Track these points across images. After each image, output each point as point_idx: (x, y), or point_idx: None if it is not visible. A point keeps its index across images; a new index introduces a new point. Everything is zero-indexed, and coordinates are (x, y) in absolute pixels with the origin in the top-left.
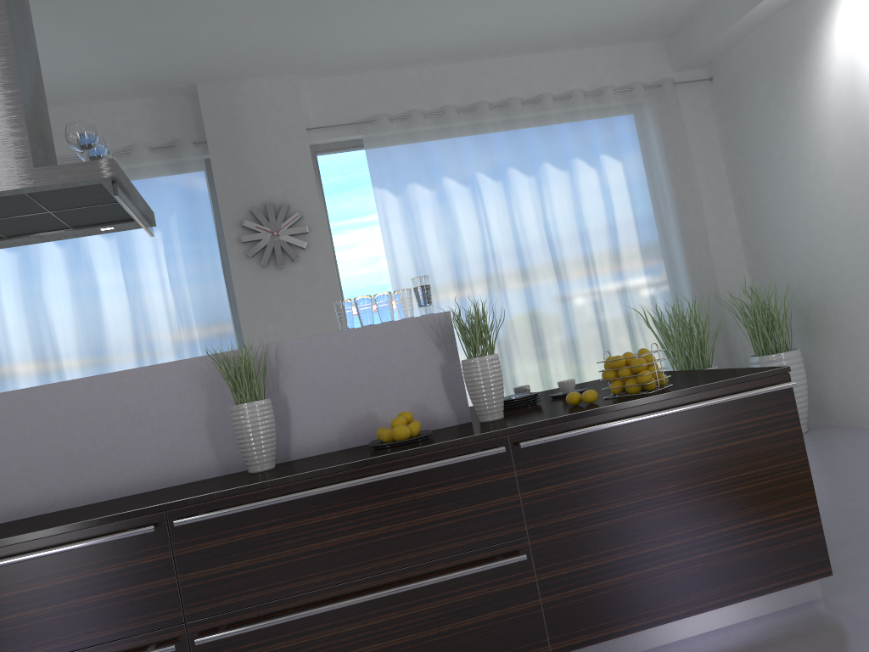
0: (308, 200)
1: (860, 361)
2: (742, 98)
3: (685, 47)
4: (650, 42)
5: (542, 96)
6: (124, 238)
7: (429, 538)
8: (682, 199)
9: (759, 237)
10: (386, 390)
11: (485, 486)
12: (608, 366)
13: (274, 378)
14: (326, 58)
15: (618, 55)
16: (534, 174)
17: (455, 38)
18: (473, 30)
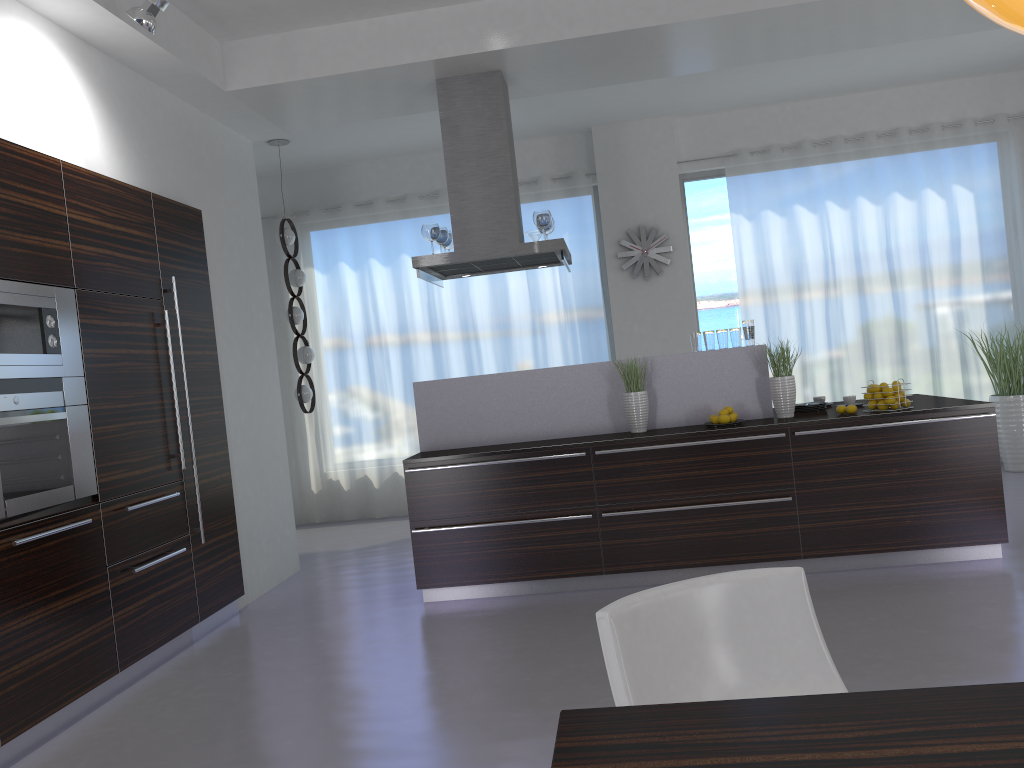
0: (674, 224)
1: None
2: None
3: None
4: (1022, 71)
5: (898, 130)
6: None
7: (734, 480)
8: None
9: None
10: (718, 392)
11: (771, 455)
12: (868, 390)
13: (649, 378)
14: (699, 105)
15: (984, 86)
16: (881, 203)
17: (815, 85)
18: (832, 79)
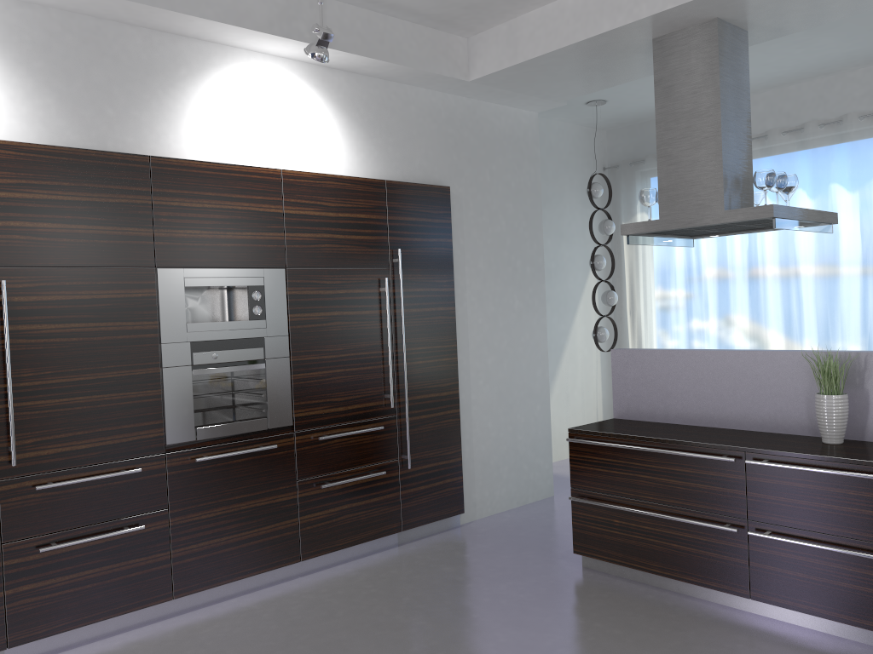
0: None
1: None
2: None
3: None
4: None
5: None
6: (866, 193)
7: None
8: None
9: None
10: None
11: None
12: None
13: (860, 378)
14: None
15: None
16: None
17: None
18: None
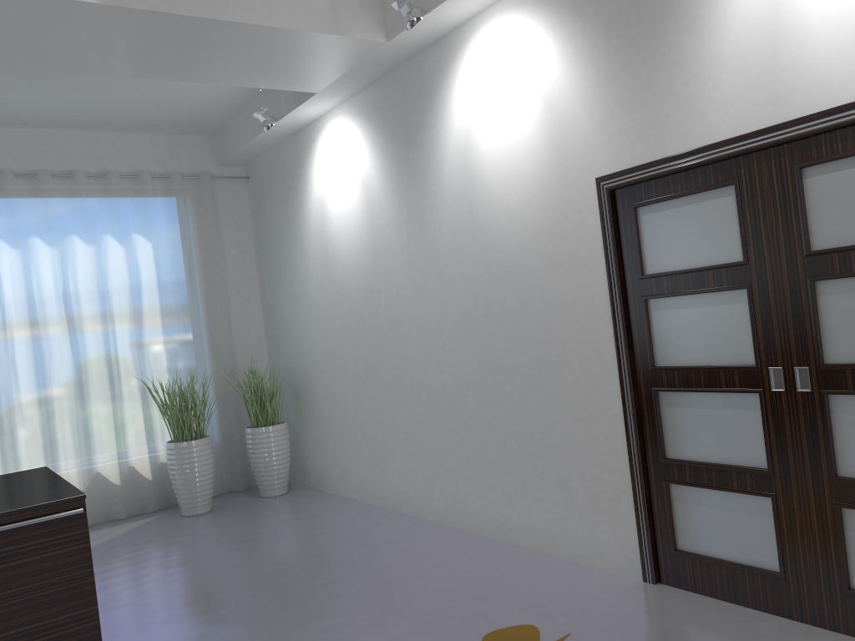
0: None
1: (324, 437)
2: (266, 202)
3: (222, 148)
4: (195, 136)
5: (75, 172)
6: None
7: None
8: (210, 281)
9: (273, 321)
10: None
11: None
12: None
13: None
14: None
15: (162, 143)
16: (57, 245)
17: None
18: None
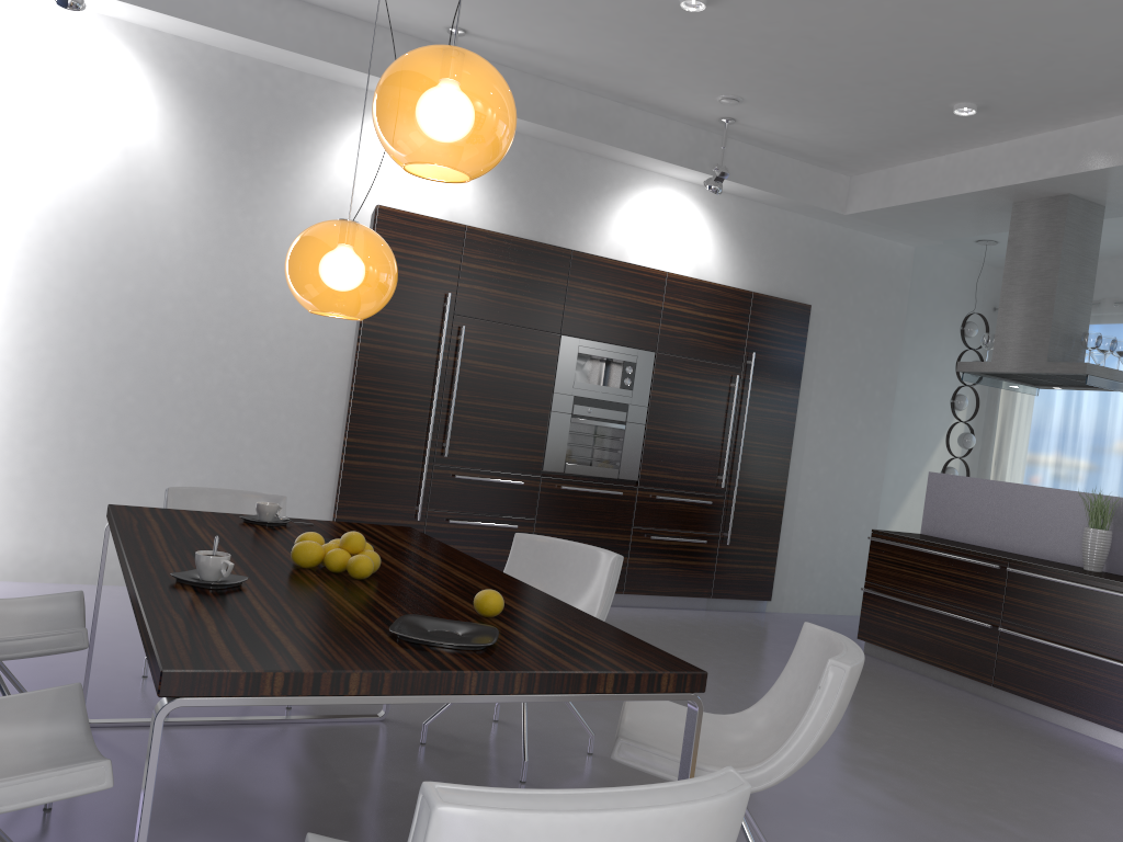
0: None
1: None
2: None
3: None
4: None
5: None
6: None
7: None
8: None
9: None
10: None
11: None
12: None
13: None
14: None
15: None
16: None
17: None
18: None
